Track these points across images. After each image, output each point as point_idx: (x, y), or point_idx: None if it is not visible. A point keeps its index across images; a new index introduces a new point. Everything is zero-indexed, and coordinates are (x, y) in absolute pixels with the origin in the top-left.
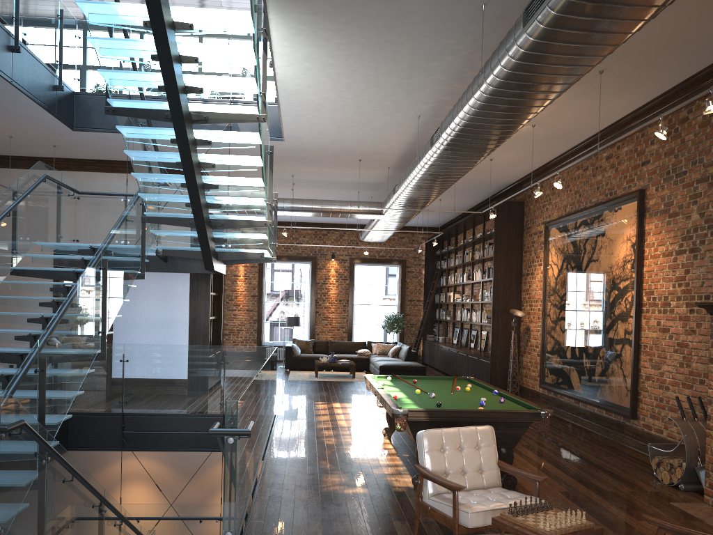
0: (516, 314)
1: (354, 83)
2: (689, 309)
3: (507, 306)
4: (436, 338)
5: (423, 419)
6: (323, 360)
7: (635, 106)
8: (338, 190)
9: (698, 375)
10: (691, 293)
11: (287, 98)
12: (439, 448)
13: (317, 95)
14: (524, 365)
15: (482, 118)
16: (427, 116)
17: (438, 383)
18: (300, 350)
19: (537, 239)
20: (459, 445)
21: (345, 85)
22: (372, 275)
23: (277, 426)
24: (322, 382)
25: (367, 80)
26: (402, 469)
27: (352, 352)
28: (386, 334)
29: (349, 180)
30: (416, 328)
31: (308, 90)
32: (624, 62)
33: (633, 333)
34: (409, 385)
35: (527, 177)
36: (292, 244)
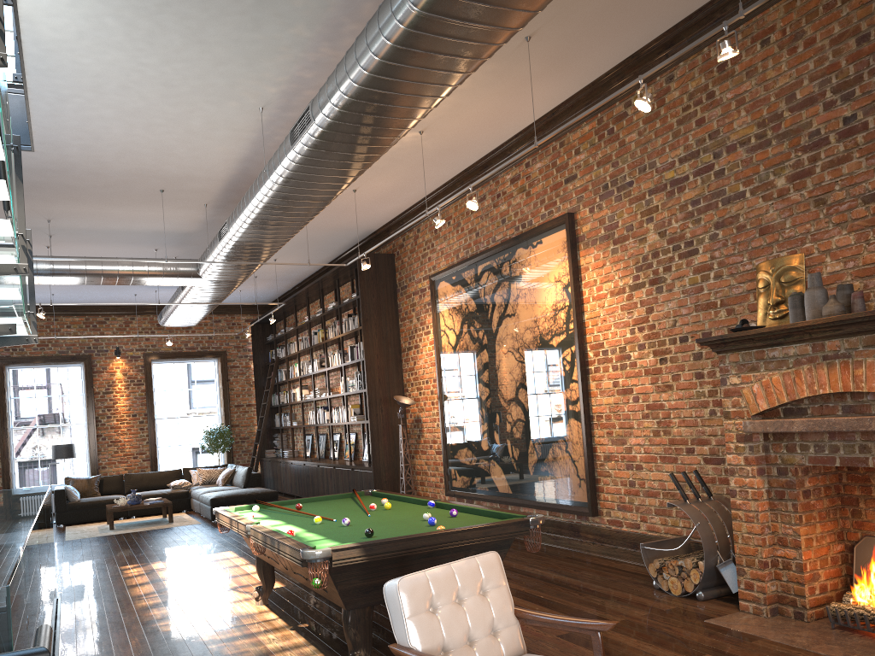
0: (403, 402)
1: (163, 33)
2: (659, 359)
3: (387, 394)
4: (279, 453)
5: (358, 561)
6: (120, 502)
7: (553, 103)
8: (125, 247)
9: (683, 443)
10: (659, 337)
11: (39, 59)
12: (427, 606)
13: (95, 55)
14: (418, 469)
15: (389, 78)
16: (274, 109)
17: (334, 504)
18: (79, 493)
19: (420, 301)
20: (456, 594)
21: (145, 36)
22: (168, 384)
23: (65, 618)
24: (124, 535)
25: (185, 28)
26: (310, 650)
27: (162, 486)
28: (197, 461)
29: (142, 227)
30: (249, 443)
31: (78, 43)
32: (560, 23)
33: (581, 401)
34: (293, 513)
35: (397, 219)
36: (51, 337)
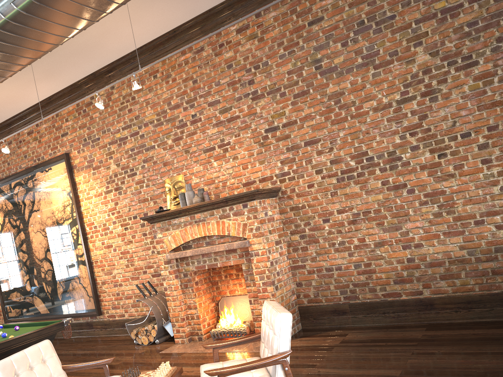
0: None
1: None
2: (124, 228)
3: None
4: None
5: None
6: None
7: (50, 93)
8: None
9: (141, 269)
10: (123, 217)
11: None
12: (13, 374)
13: None
14: None
15: None
16: None
17: None
18: None
19: None
20: (29, 365)
21: None
22: None
23: None
24: None
25: None
26: None
27: None
28: None
29: None
30: None
31: None
32: (49, 56)
33: (85, 255)
34: None
35: None
36: None
